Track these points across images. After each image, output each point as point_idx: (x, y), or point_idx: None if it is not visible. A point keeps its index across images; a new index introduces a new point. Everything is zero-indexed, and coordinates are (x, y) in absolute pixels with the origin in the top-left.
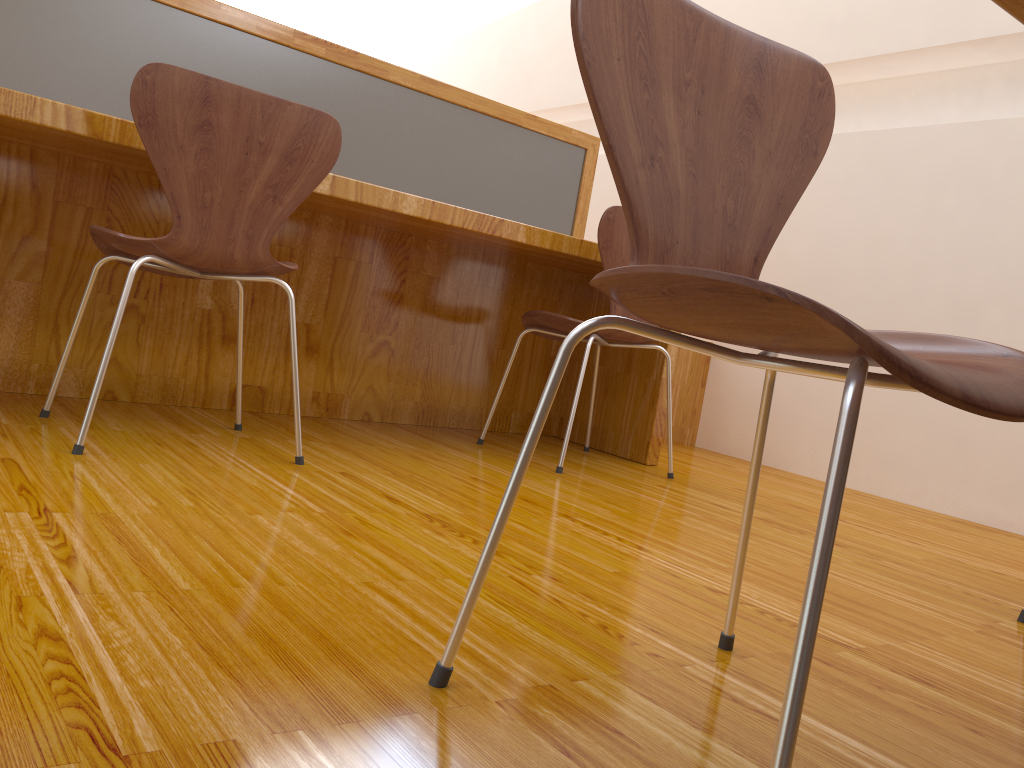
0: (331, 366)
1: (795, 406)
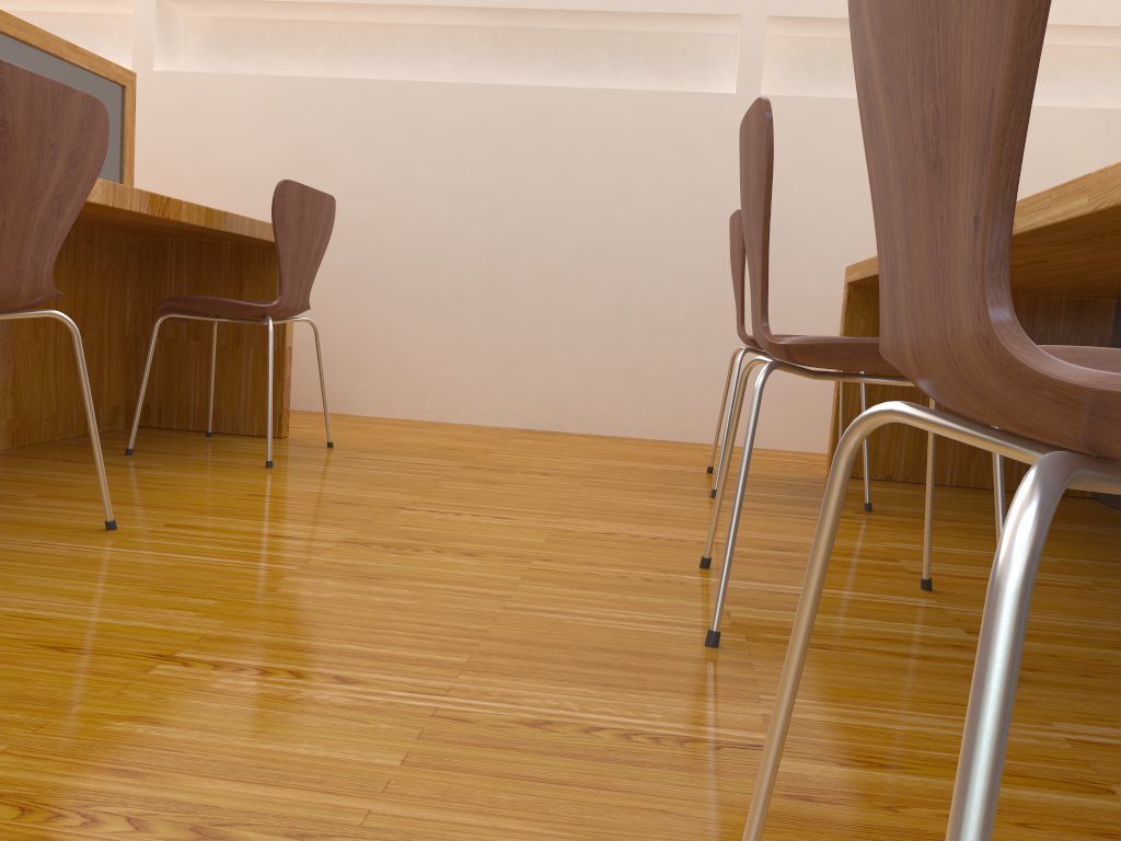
0: None
1: (352, 351)
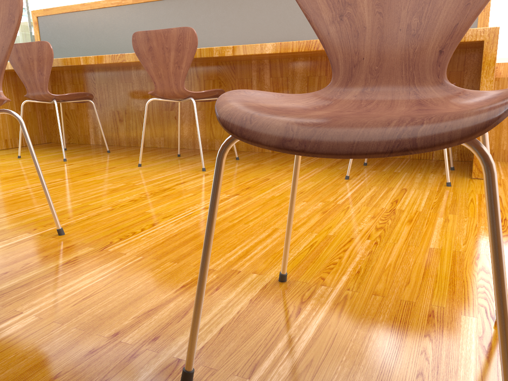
0: None
1: None
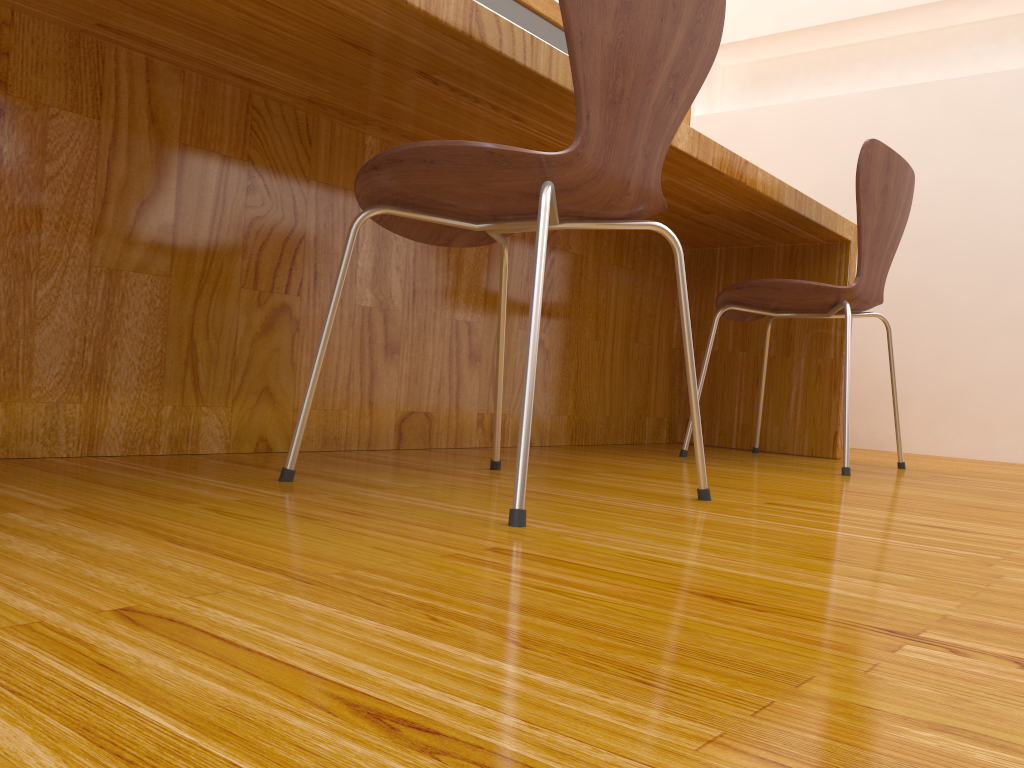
0: (493, 377)
1: (897, 380)
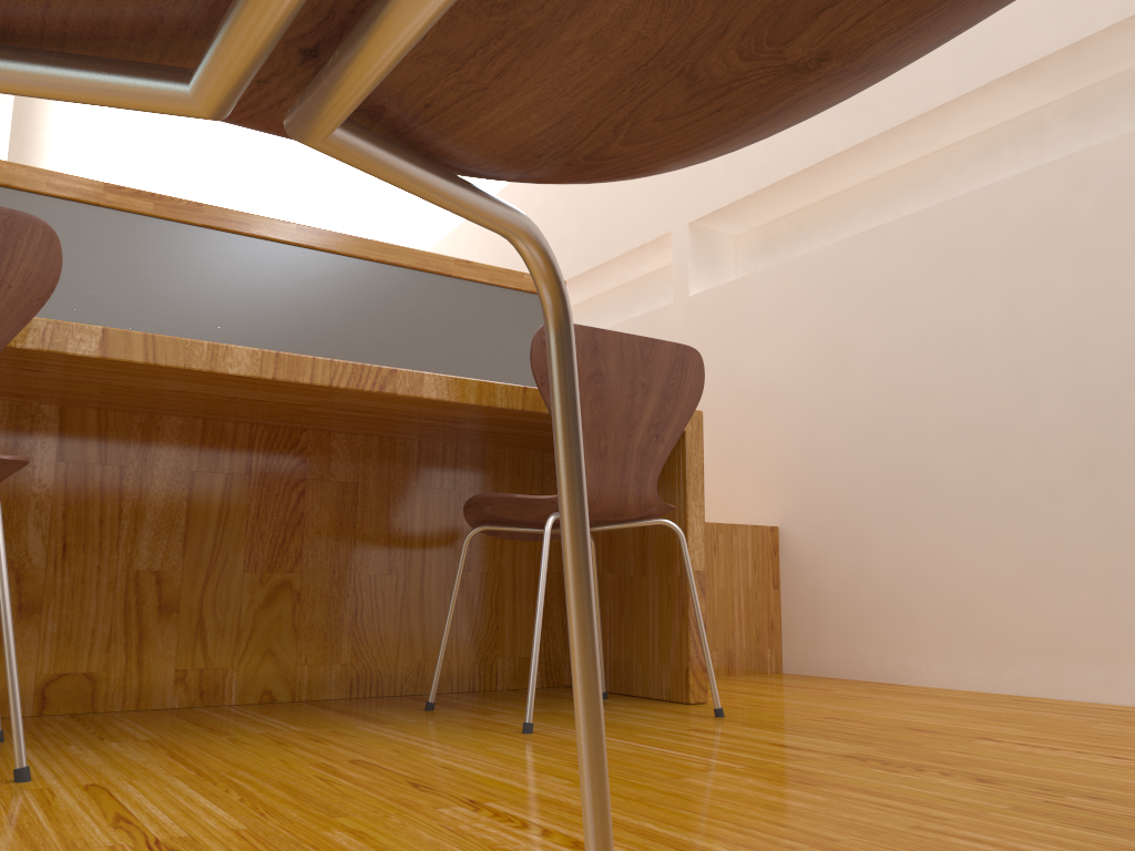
0: (202, 628)
1: (902, 589)
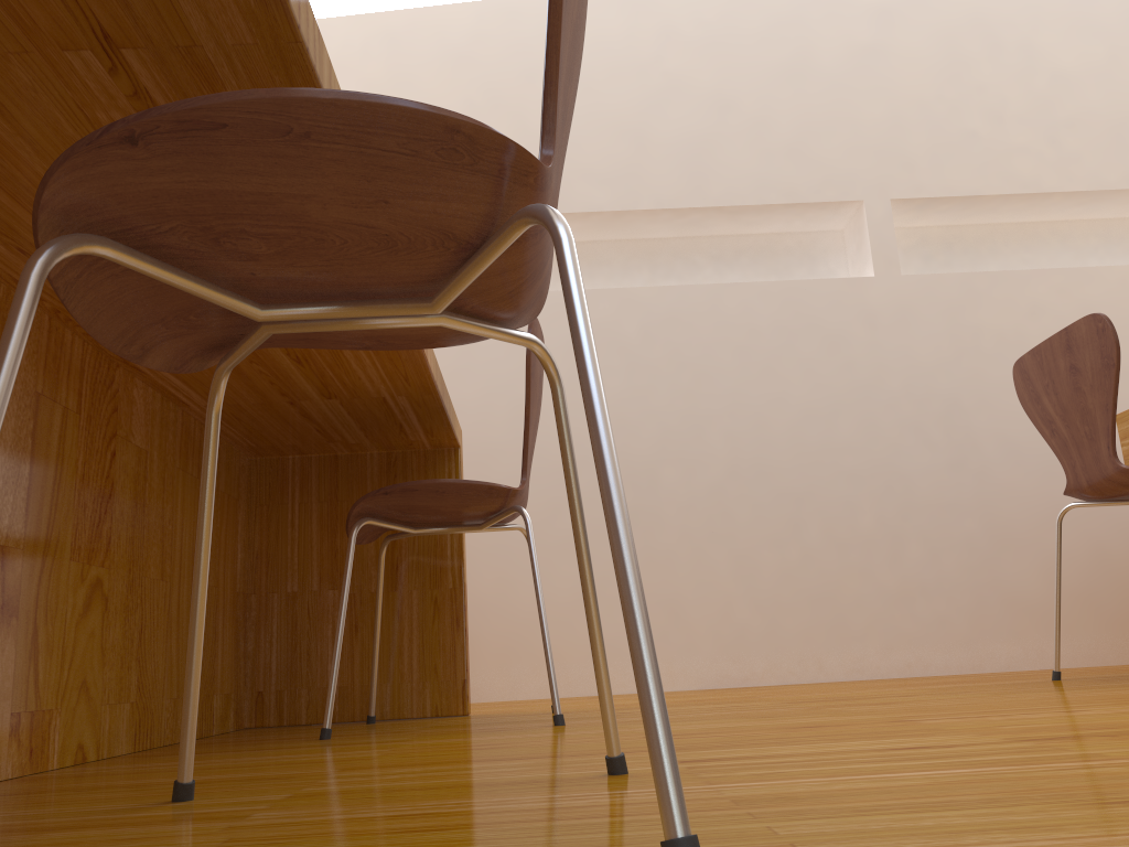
0: (35, 645)
1: None
